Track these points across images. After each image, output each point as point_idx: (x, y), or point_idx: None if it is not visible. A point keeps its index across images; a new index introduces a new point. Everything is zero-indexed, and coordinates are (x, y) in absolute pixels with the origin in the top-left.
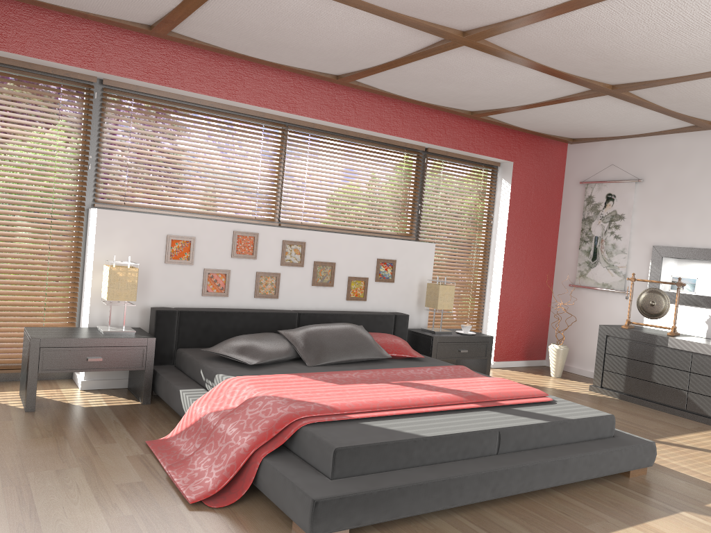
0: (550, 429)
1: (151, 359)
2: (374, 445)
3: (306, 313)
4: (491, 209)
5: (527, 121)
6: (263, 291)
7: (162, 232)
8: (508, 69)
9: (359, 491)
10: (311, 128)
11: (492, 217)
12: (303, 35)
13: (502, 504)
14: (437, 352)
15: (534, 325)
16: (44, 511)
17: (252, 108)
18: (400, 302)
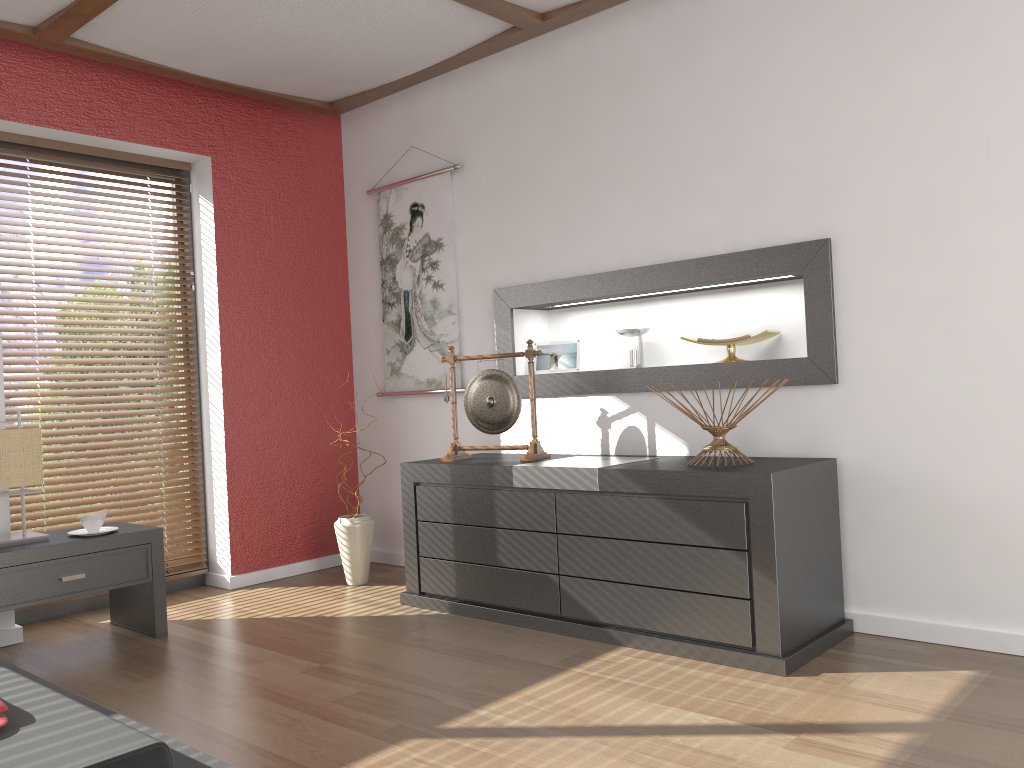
0: None
1: None
2: None
3: None
4: (187, 261)
5: (172, 45)
6: None
7: None
8: None
9: None
10: None
11: (191, 277)
12: None
13: None
14: None
15: (325, 484)
16: None
17: None
18: None
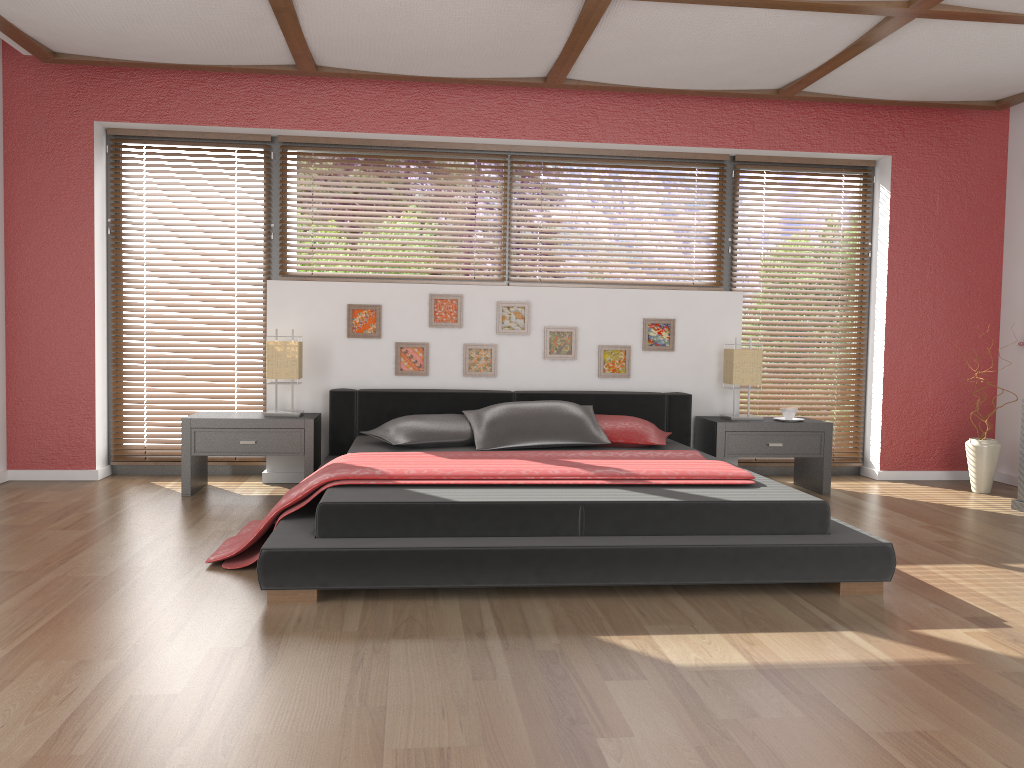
0: (683, 511)
1: (310, 443)
2: (374, 504)
3: (526, 393)
4: (866, 235)
5: (867, 87)
6: (475, 367)
7: (341, 301)
8: (714, 16)
9: (323, 547)
10: (545, 153)
11: (868, 247)
12: (422, 36)
13: (569, 597)
14: (725, 446)
15: (963, 413)
16: (79, 558)
17: (455, 140)
18: (688, 378)
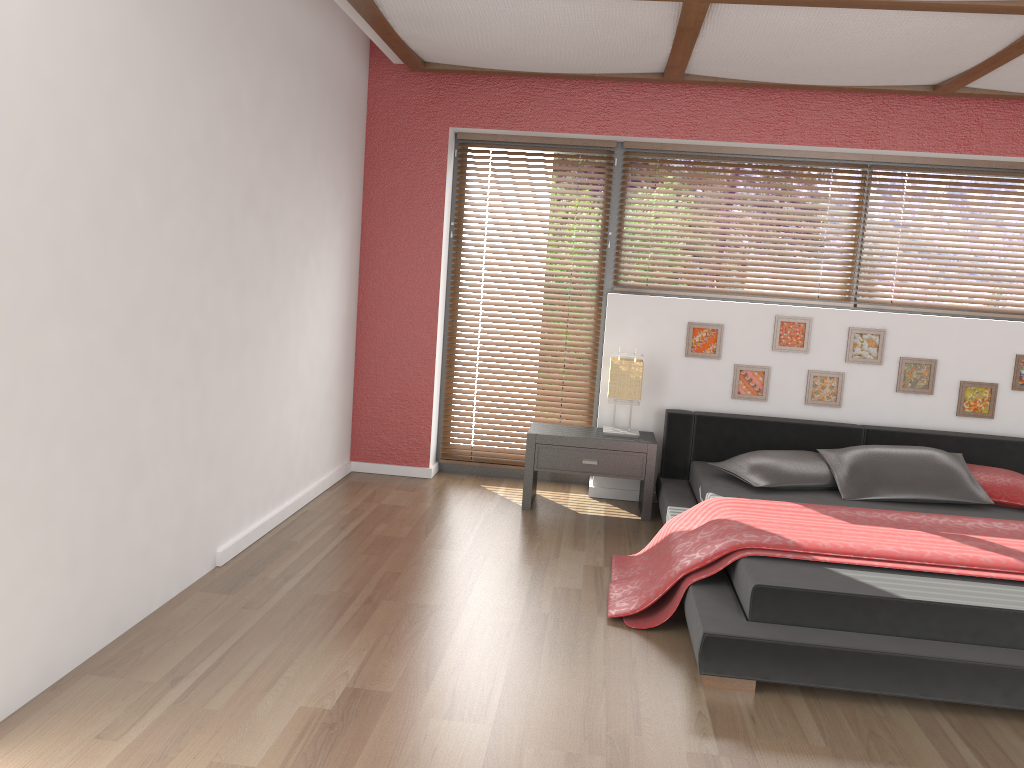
0: None
1: (651, 468)
2: (813, 592)
3: (877, 430)
4: None
5: None
6: (818, 396)
7: (681, 318)
8: None
9: (768, 638)
10: (910, 163)
11: None
12: (830, 53)
13: None
14: None
15: None
16: (477, 593)
17: (812, 149)
18: None
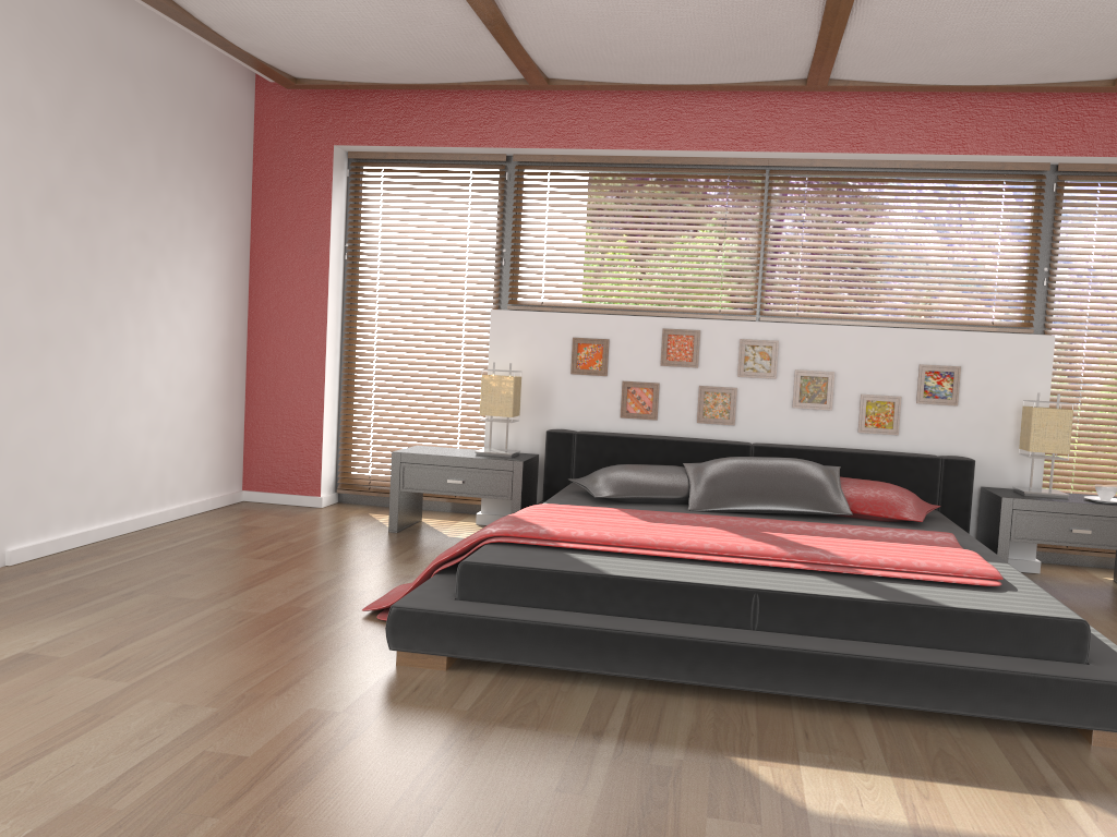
0: (884, 614)
1: (517, 487)
2: (519, 568)
3: (765, 446)
4: None
5: None
6: (710, 413)
7: (566, 334)
8: None
9: (455, 612)
10: (811, 167)
11: None
12: (645, 41)
13: (729, 702)
14: (1011, 527)
15: None
16: (252, 591)
17: (704, 155)
18: (975, 440)
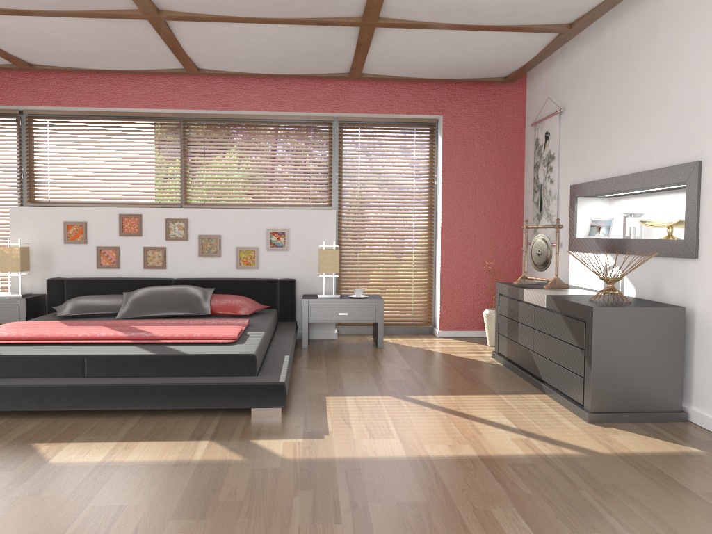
0: (154, 361)
1: (23, 314)
2: None
3: (180, 280)
4: (432, 169)
5: (400, 71)
6: (151, 263)
7: (59, 219)
8: (241, 29)
9: None
10: (207, 118)
11: (433, 177)
12: (64, 46)
13: (65, 418)
14: (308, 315)
15: None
16: None
17: (142, 111)
18: (299, 269)
